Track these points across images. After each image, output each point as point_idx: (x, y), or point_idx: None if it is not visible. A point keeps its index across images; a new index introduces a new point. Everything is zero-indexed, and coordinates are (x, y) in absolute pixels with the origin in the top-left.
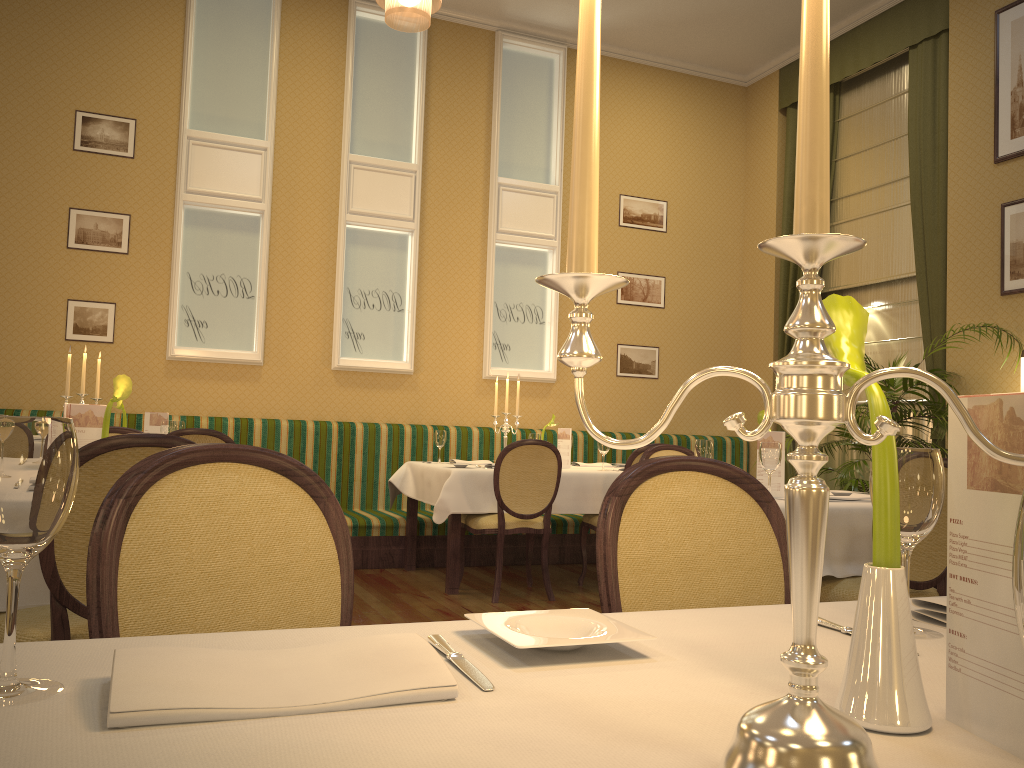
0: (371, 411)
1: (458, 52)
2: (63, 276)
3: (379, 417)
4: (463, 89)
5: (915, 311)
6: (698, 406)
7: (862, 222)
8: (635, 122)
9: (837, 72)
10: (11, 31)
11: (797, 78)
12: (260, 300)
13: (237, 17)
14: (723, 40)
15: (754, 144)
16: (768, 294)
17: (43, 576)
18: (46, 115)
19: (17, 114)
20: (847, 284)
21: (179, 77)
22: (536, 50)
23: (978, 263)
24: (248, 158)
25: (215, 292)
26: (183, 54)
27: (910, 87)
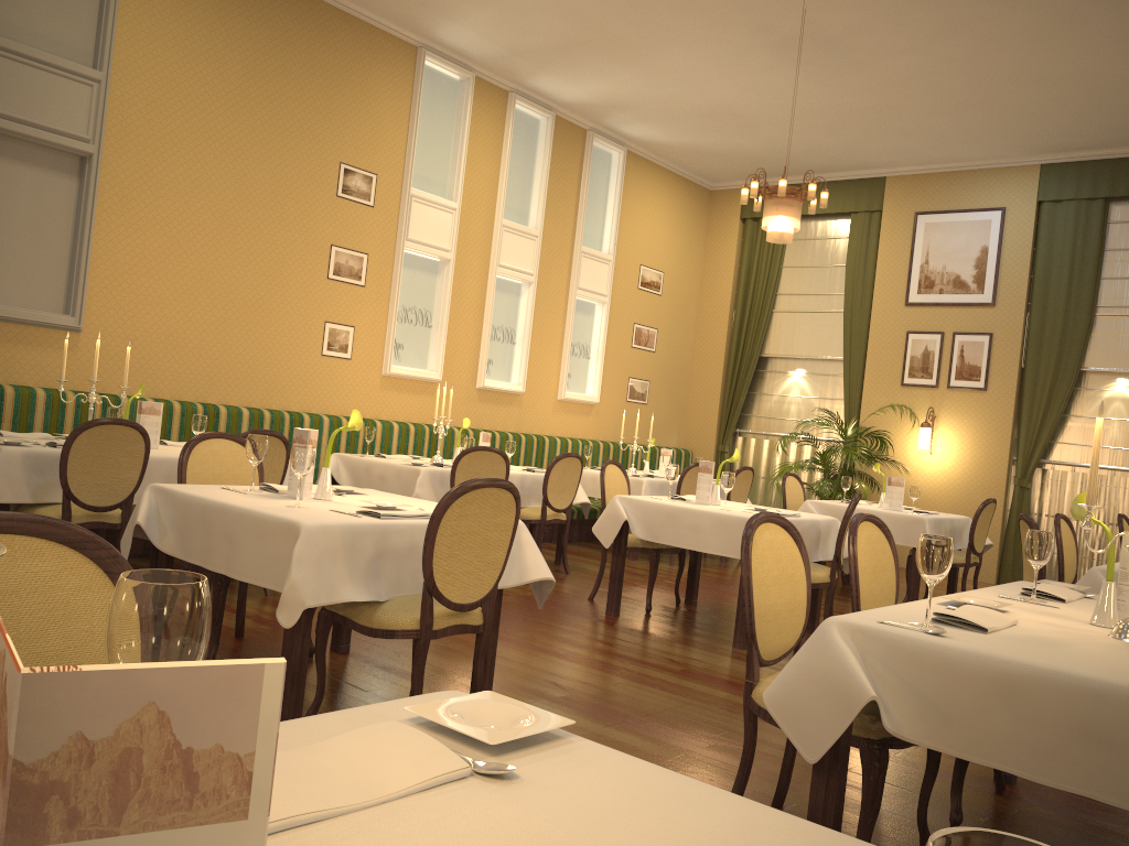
0: (495, 421)
1: (565, 143)
2: (323, 302)
3: (499, 426)
4: (565, 173)
5: (832, 381)
6: (665, 425)
7: (800, 315)
8: (653, 210)
9: None
10: (304, 88)
11: None
12: (443, 331)
13: (439, 94)
14: (723, 165)
15: (715, 236)
16: (719, 349)
17: (838, 550)
18: (321, 164)
19: (303, 161)
20: (784, 354)
21: (405, 142)
22: (607, 147)
23: (887, 363)
24: (444, 216)
25: (409, 321)
26: (409, 123)
27: (850, 238)
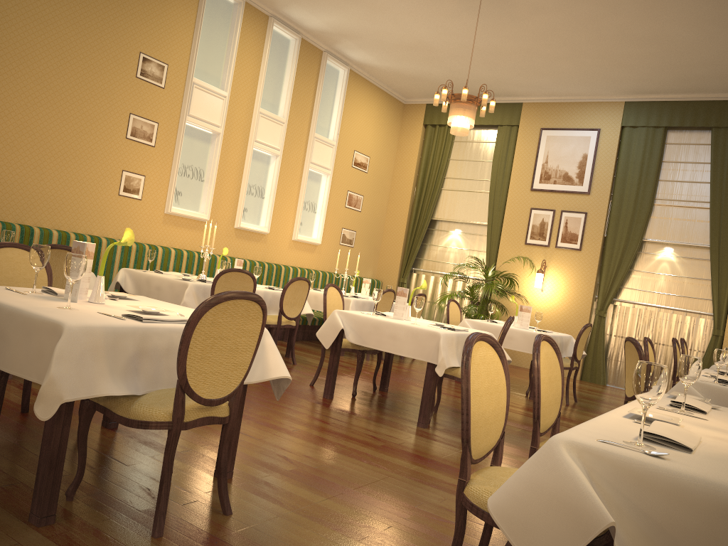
0: (247, 252)
1: (307, 59)
2: (122, 155)
3: (249, 256)
4: (306, 80)
5: (478, 239)
6: (364, 262)
7: (460, 193)
8: (365, 113)
9: None
10: None
11: (437, 113)
12: (212, 185)
13: (217, 11)
14: (414, 86)
15: (405, 135)
16: (404, 213)
17: None
18: (125, 51)
19: (111, 47)
20: (448, 219)
21: (190, 43)
22: (336, 65)
23: (517, 228)
24: (217, 101)
25: (187, 175)
26: (194, 29)
27: (496, 142)
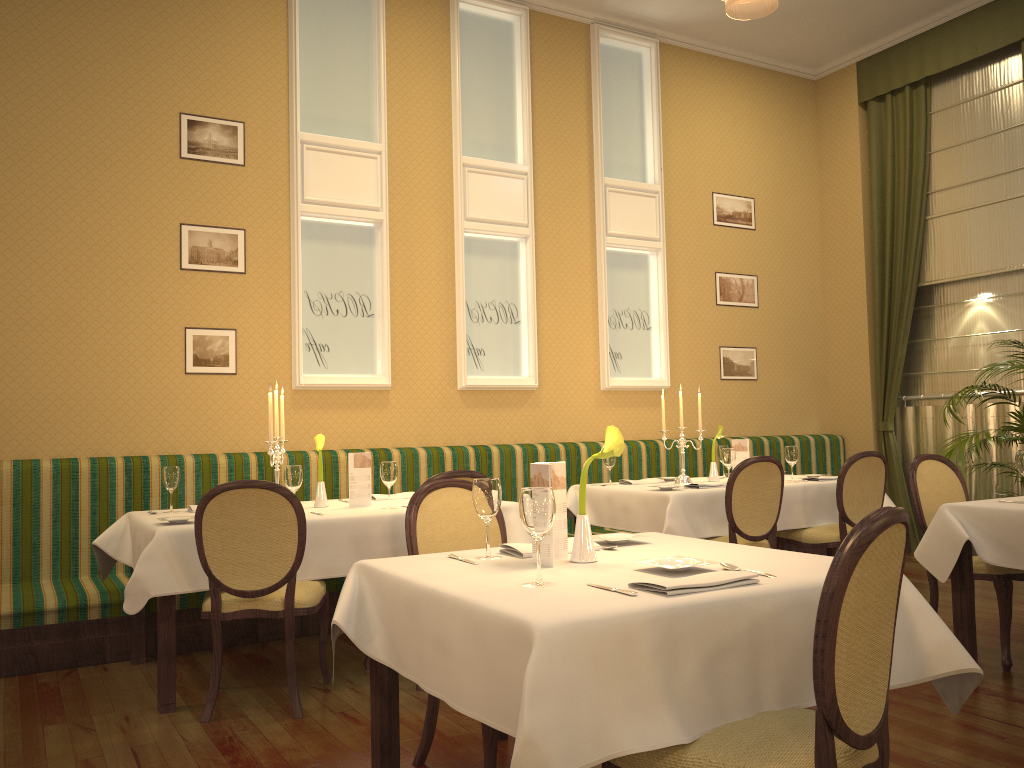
0: (498, 432)
1: (556, 46)
2: (178, 301)
3: (506, 438)
4: (563, 85)
5: None
6: (793, 405)
7: (968, 214)
8: (721, 117)
9: (932, 64)
10: (104, 23)
11: (880, 71)
12: (385, 318)
13: (337, 8)
14: (811, 33)
15: (829, 138)
16: (858, 289)
17: (823, 701)
18: (148, 119)
19: (117, 118)
20: (954, 276)
21: (285, 74)
22: (628, 44)
23: None
24: (363, 163)
25: (334, 312)
26: (288, 49)
27: None
